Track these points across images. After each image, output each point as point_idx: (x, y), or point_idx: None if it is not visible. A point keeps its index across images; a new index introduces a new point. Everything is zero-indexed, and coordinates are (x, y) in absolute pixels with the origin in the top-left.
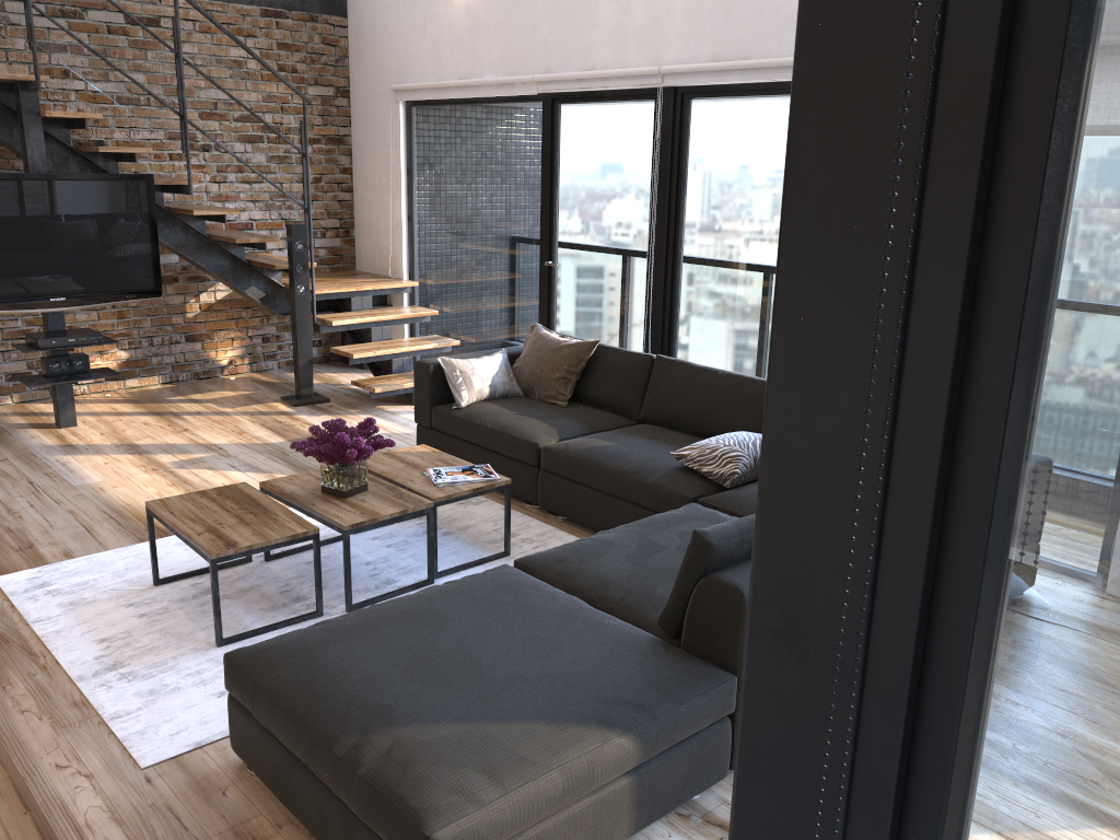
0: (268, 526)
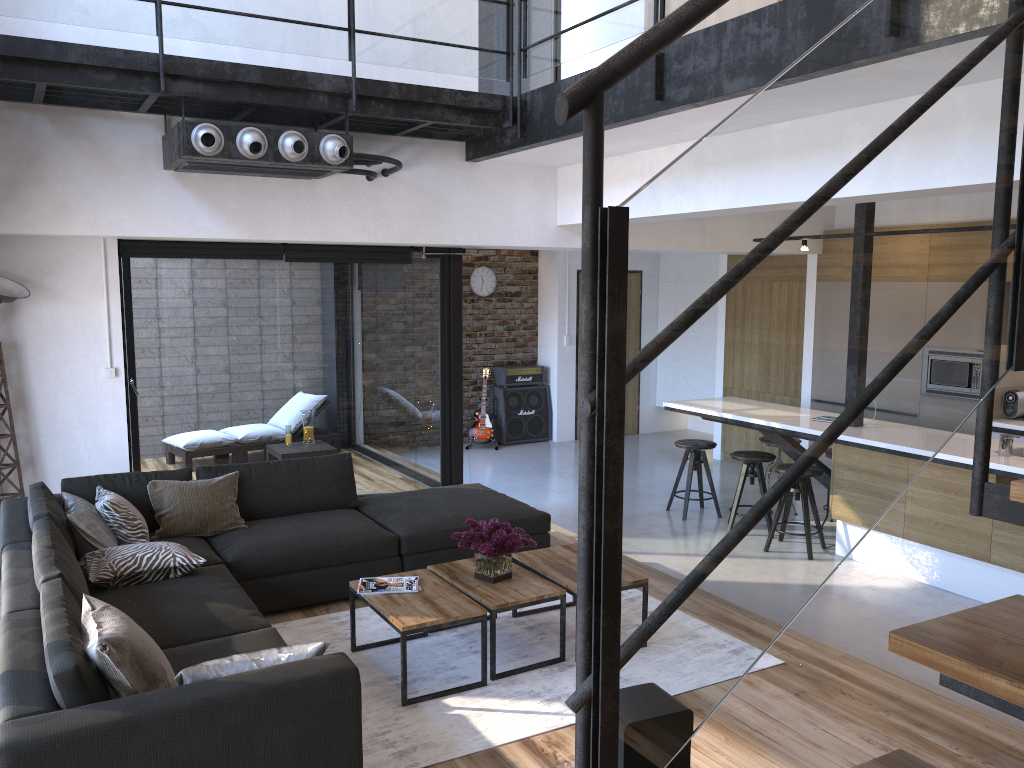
0: (546, 555)
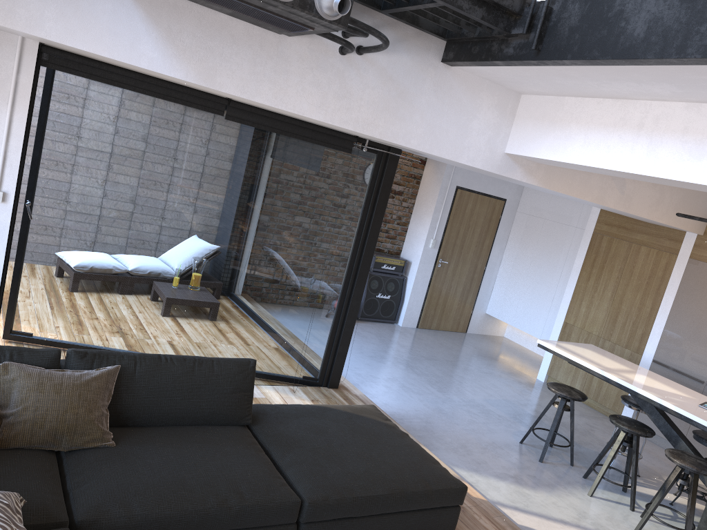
0: None
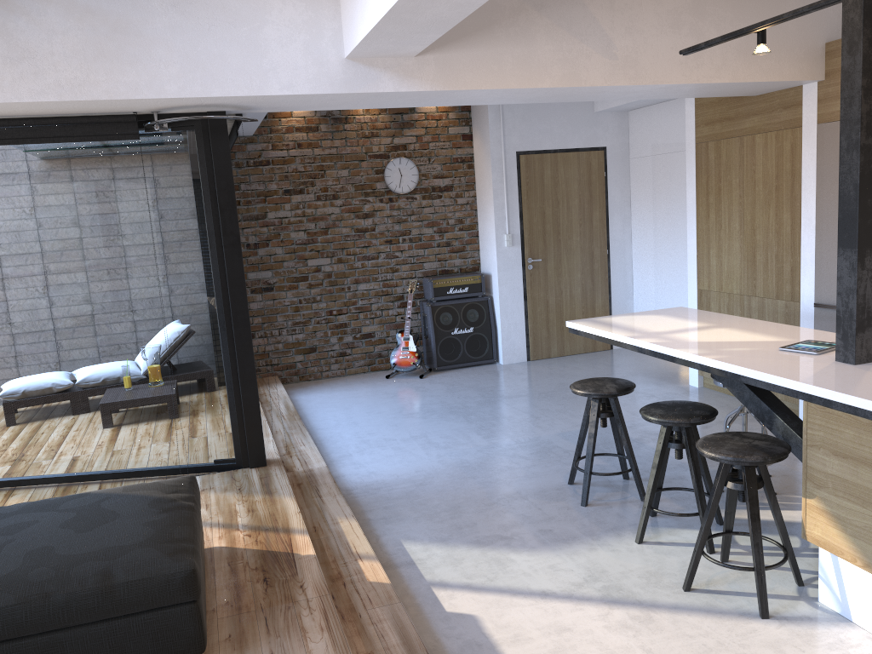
0: None
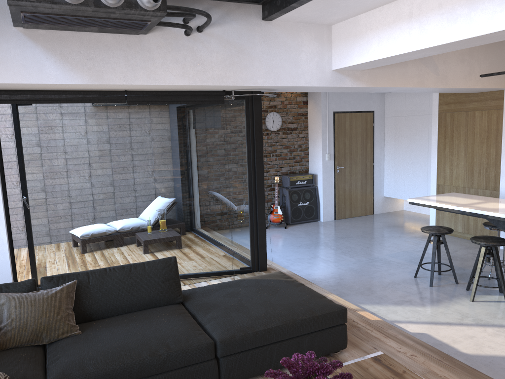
0: (360, 375)
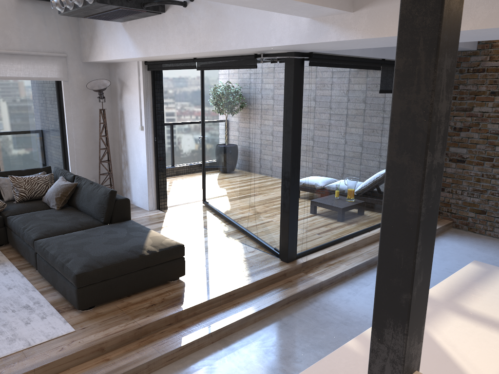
0: None
